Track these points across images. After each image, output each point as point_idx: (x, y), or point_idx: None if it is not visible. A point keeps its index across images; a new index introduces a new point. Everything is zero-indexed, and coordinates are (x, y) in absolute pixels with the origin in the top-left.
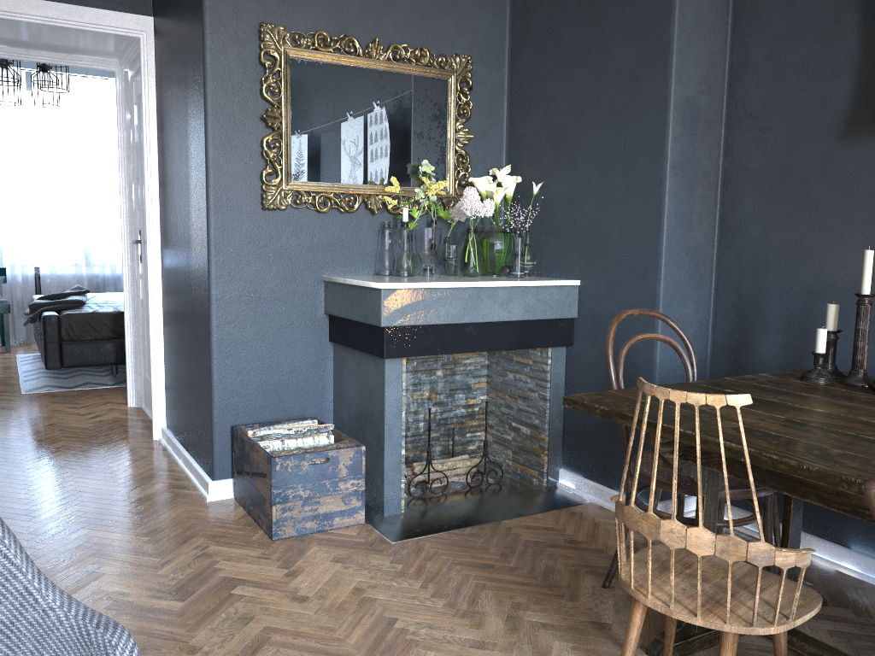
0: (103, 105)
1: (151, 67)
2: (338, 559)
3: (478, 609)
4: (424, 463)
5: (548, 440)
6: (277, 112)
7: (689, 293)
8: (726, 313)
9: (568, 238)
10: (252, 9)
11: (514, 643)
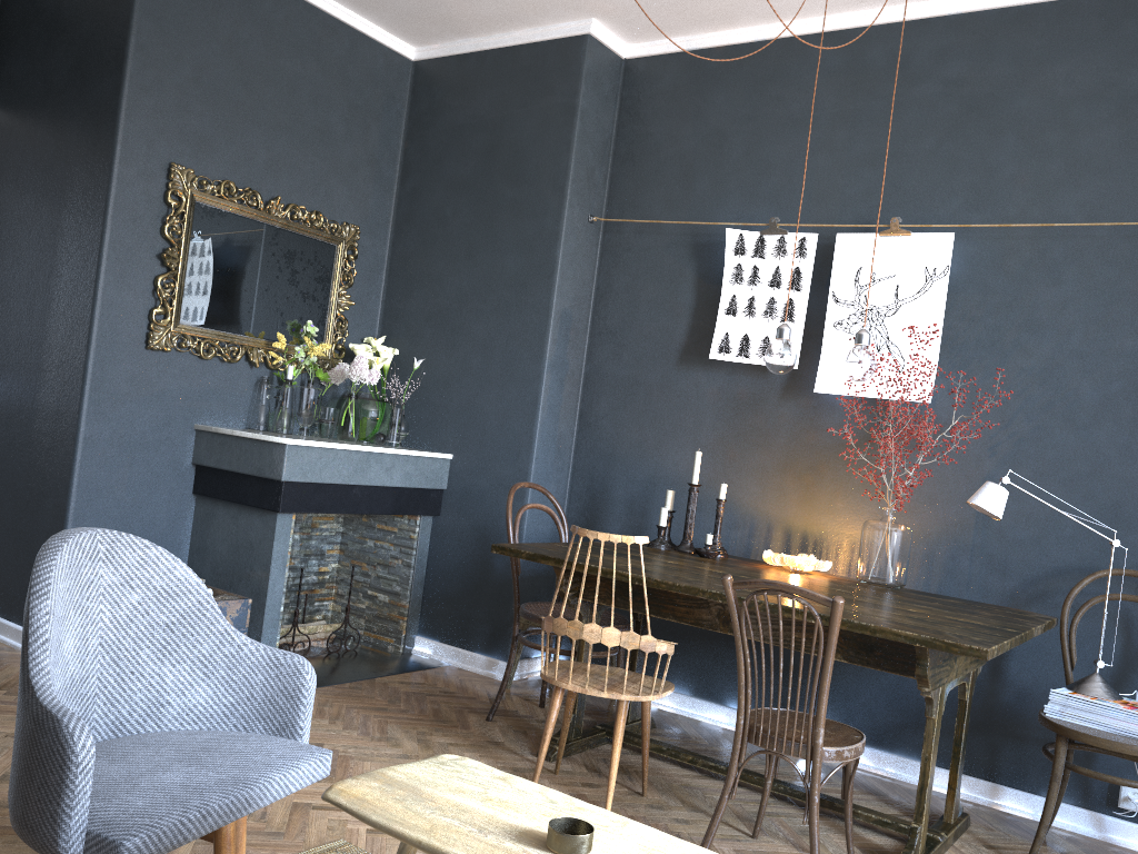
0: None
1: None
2: None
3: (390, 736)
4: (284, 626)
5: (408, 606)
6: (176, 252)
7: (552, 474)
8: (580, 494)
9: (443, 414)
10: (164, 148)
11: (433, 754)
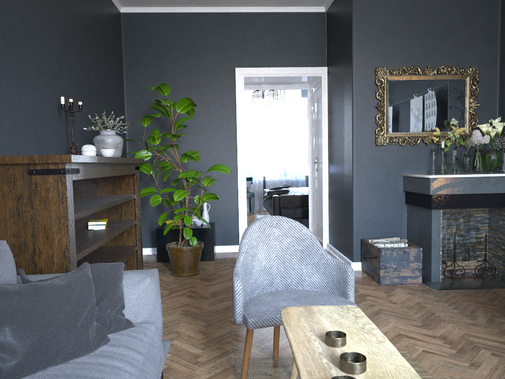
0: (293, 101)
1: (326, 87)
2: (409, 293)
3: (474, 314)
4: (452, 262)
5: None
6: (382, 104)
7: None
8: None
9: None
10: (372, 62)
11: (490, 326)
